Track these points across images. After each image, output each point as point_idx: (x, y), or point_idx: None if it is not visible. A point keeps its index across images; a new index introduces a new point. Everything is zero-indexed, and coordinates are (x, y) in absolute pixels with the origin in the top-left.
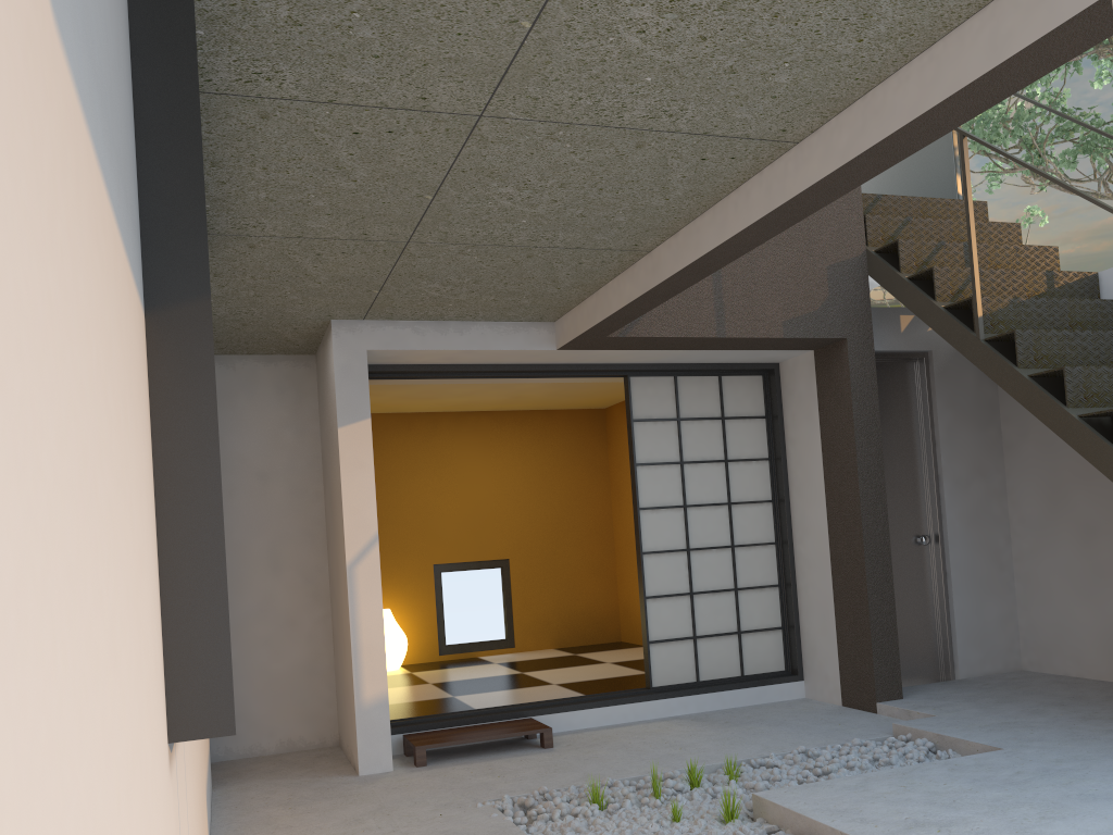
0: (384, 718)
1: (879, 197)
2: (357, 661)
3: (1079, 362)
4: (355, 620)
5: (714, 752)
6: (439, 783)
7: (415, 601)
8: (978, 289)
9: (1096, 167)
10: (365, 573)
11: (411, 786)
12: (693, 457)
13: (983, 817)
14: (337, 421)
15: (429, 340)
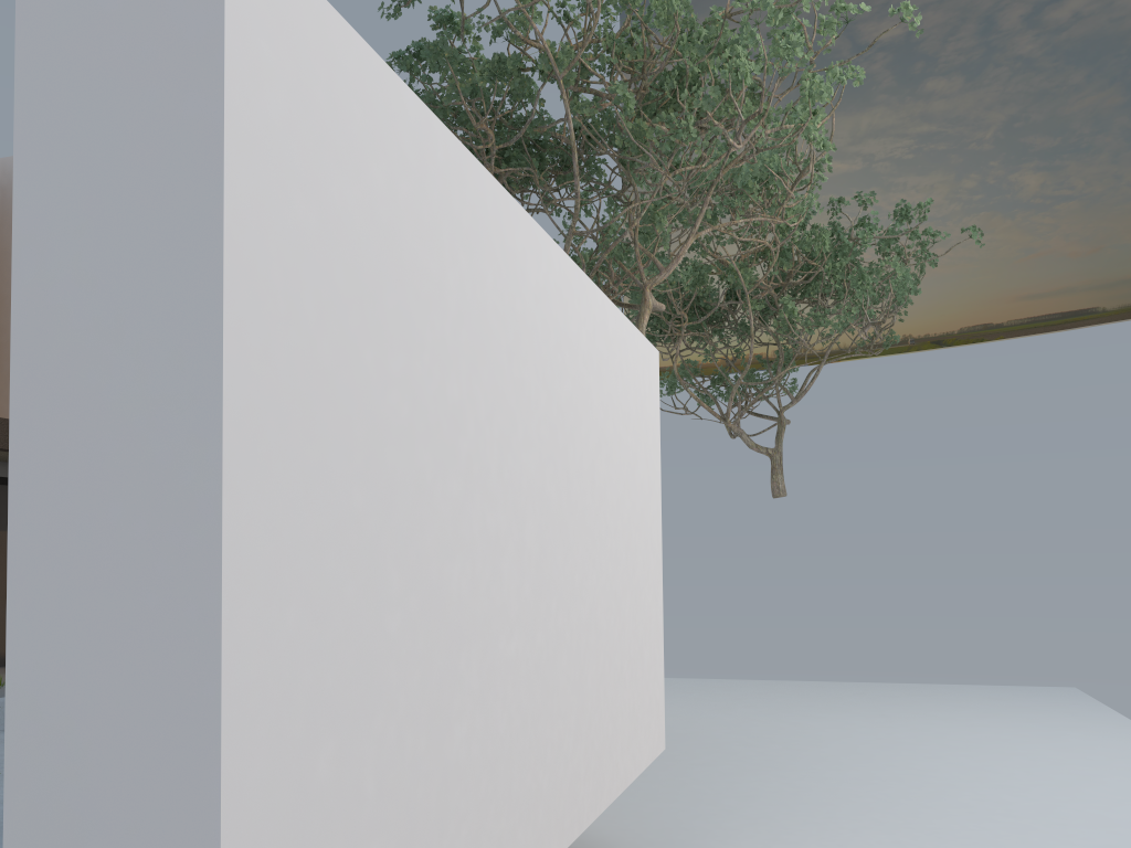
0: None
1: None
2: None
3: None
4: None
5: None
6: None
7: None
8: None
9: None
10: None
11: None
12: None
13: None
14: None
15: None
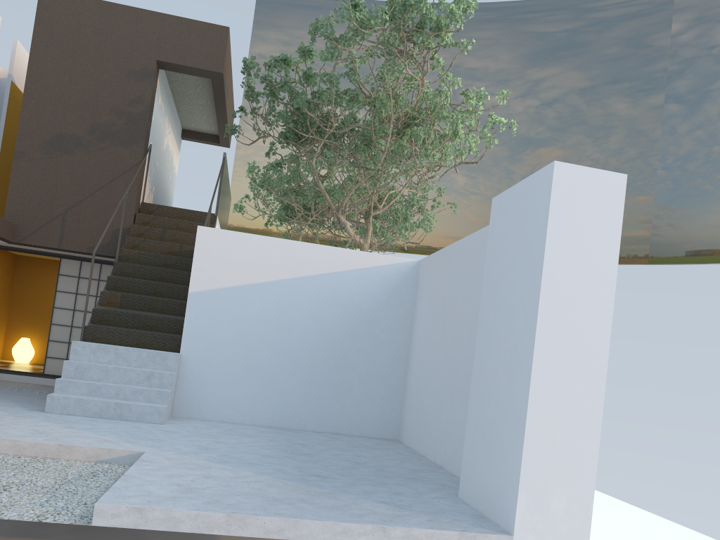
0: None
1: (161, 206)
2: None
3: (141, 277)
4: None
5: (3, 386)
6: None
7: (47, 338)
8: (119, 246)
9: None
10: None
11: None
12: (83, 292)
13: None
14: None
15: None
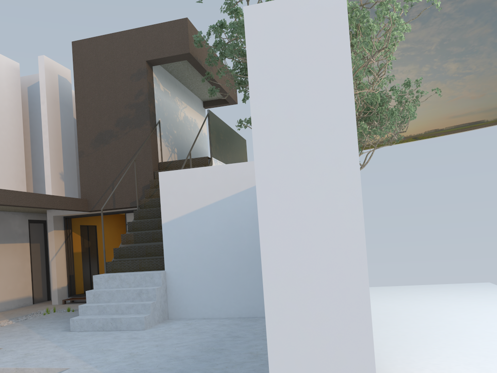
0: (56, 293)
1: (171, 161)
2: (51, 281)
3: (152, 217)
4: (51, 272)
5: None
6: (52, 307)
7: None
8: (137, 198)
9: None
10: (53, 263)
11: (48, 307)
12: None
13: (51, 318)
14: (48, 231)
15: (64, 212)
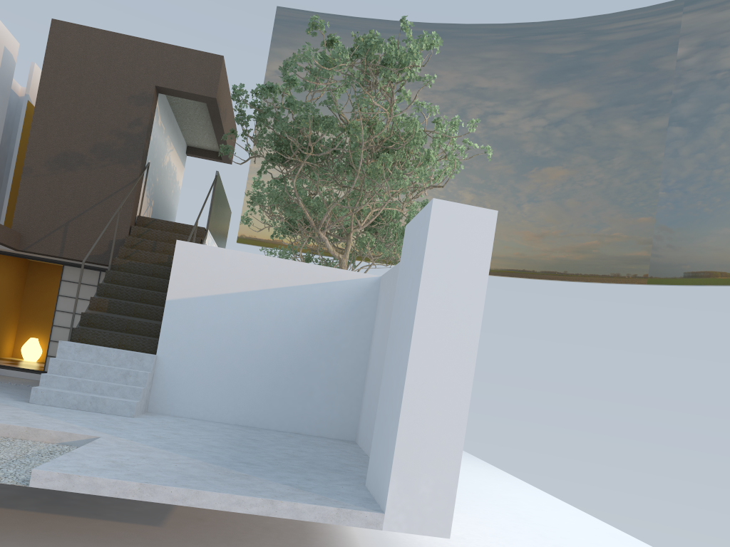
0: None
1: (156, 219)
2: None
3: (130, 284)
4: None
5: (4, 381)
6: None
7: None
8: (111, 256)
9: (585, 214)
10: None
11: None
12: (82, 297)
13: None
14: None
15: None
